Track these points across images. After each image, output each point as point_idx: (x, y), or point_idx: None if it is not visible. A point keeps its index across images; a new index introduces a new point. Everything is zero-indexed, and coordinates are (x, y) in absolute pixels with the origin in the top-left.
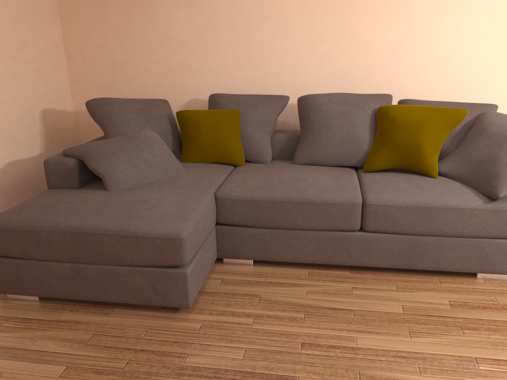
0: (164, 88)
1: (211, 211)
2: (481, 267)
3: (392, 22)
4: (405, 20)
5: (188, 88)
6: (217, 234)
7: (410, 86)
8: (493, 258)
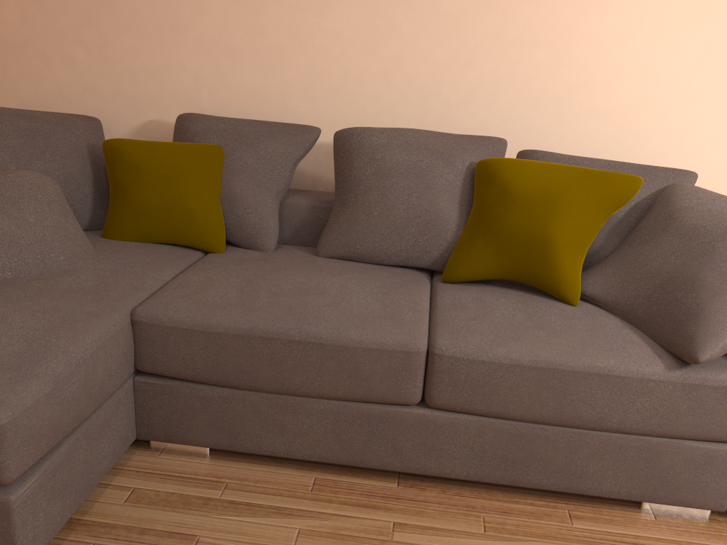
0: (100, 96)
1: (114, 350)
2: (653, 492)
3: (517, 7)
4: (540, 5)
5: (143, 100)
6: (135, 393)
7: (542, 128)
8: (677, 476)
